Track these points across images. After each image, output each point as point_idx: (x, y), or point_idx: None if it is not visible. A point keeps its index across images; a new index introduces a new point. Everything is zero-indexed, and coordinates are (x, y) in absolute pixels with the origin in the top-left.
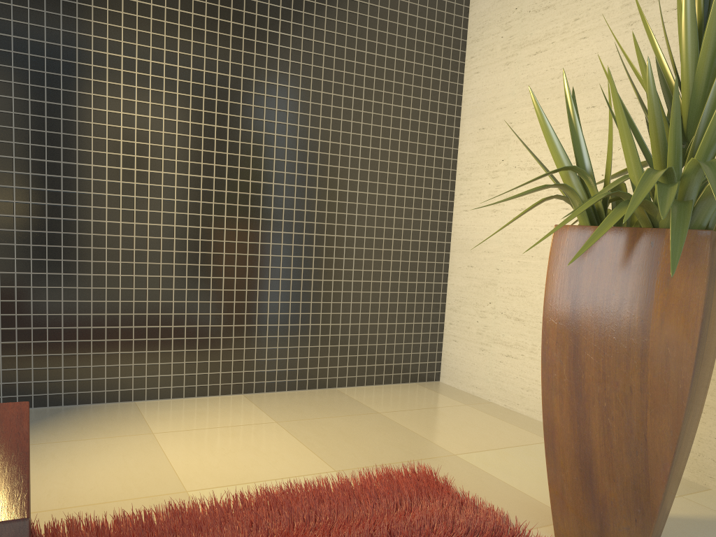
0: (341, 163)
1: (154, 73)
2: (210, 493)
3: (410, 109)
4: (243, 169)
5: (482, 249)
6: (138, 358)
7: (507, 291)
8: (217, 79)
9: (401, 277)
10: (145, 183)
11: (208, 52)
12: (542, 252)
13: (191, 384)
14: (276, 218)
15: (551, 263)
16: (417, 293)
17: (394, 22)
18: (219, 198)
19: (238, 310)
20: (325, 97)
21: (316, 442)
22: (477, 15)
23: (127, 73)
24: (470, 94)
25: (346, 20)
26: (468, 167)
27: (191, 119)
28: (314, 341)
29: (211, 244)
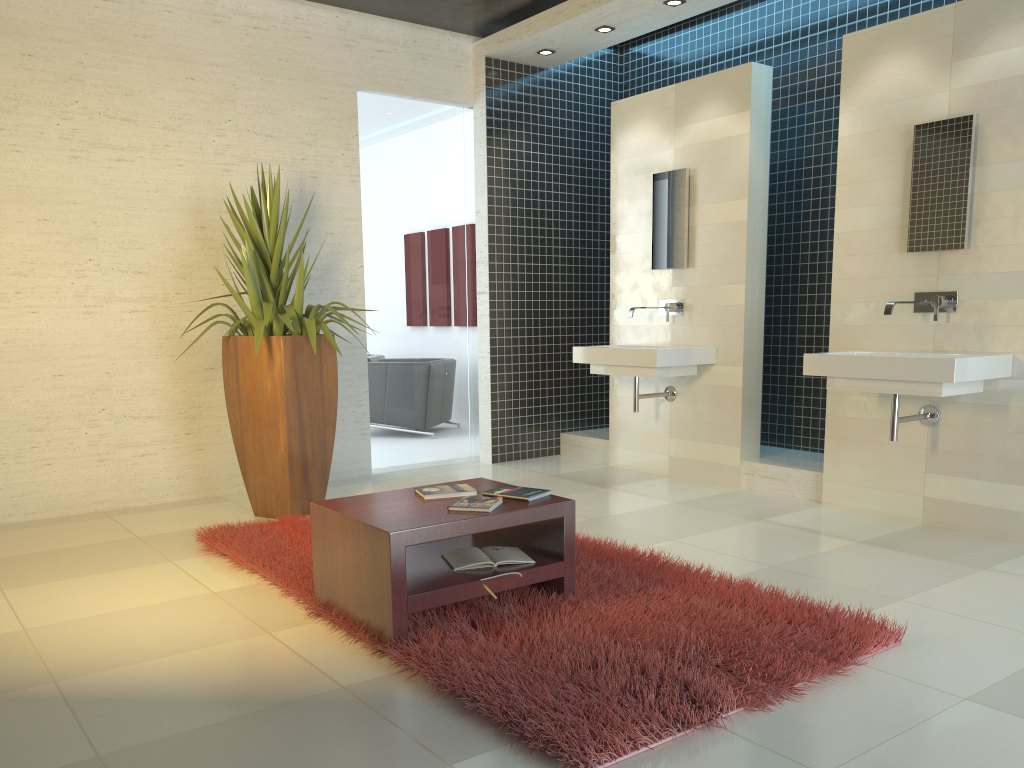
0: None
1: None
2: (218, 586)
3: None
4: None
5: None
6: None
7: None
8: None
9: None
10: None
11: None
12: (8, 355)
13: None
14: None
15: (284, 358)
16: None
17: None
18: None
19: None
20: None
21: (89, 571)
22: None
23: None
24: None
25: None
26: None
27: None
28: None
29: None
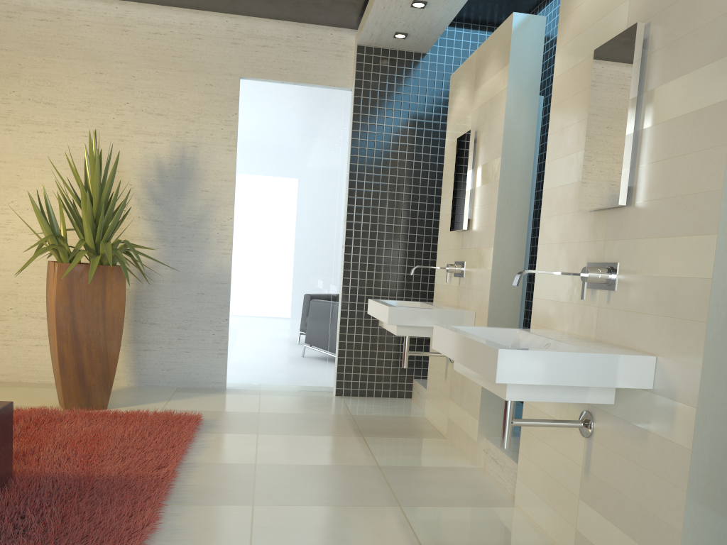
0: None
1: None
2: None
3: None
4: None
5: None
6: None
7: None
8: None
9: None
10: None
11: None
12: None
13: None
14: None
15: (57, 280)
16: None
17: None
18: None
19: None
20: None
21: None
22: None
23: None
24: None
25: None
26: None
27: None
28: None
29: None
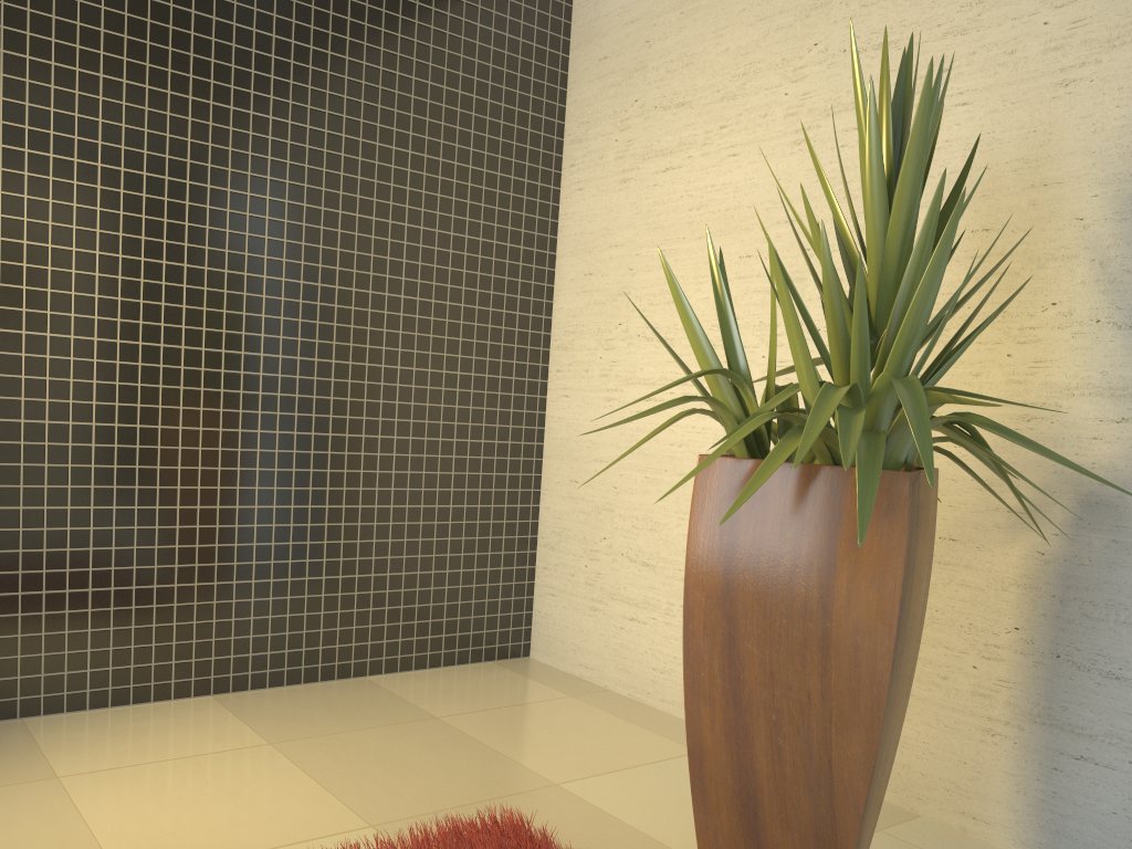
0: (372, 322)
1: (58, 175)
2: None
3: (479, 240)
4: (212, 332)
5: (591, 456)
6: (29, 645)
7: (629, 521)
8: (166, 187)
9: (468, 499)
10: (41, 354)
11: (152, 143)
12: (680, 464)
13: (122, 683)
14: (267, 409)
15: (694, 510)
16: (493, 522)
17: (453, 108)
18: (170, 379)
19: (203, 559)
20: (346, 220)
21: (338, 777)
22: (579, 103)
23: (10, 173)
24: (570, 221)
25: (378, 102)
26: (569, 330)
27: (123, 250)
28: (330, 604)
29: (157, 453)
